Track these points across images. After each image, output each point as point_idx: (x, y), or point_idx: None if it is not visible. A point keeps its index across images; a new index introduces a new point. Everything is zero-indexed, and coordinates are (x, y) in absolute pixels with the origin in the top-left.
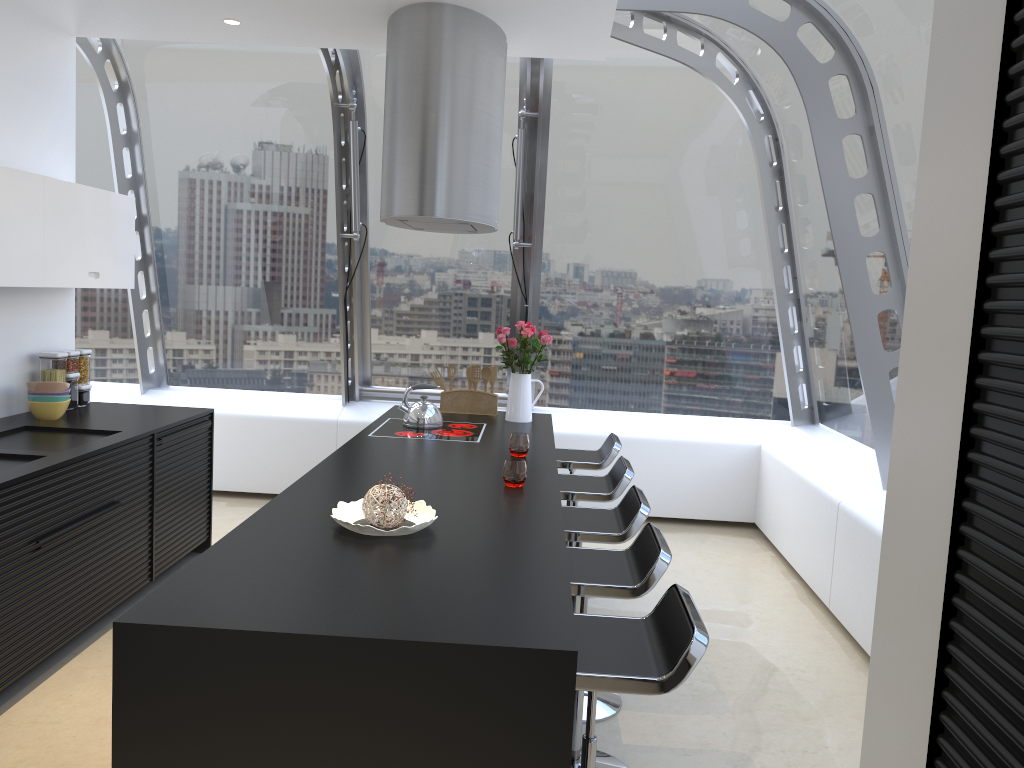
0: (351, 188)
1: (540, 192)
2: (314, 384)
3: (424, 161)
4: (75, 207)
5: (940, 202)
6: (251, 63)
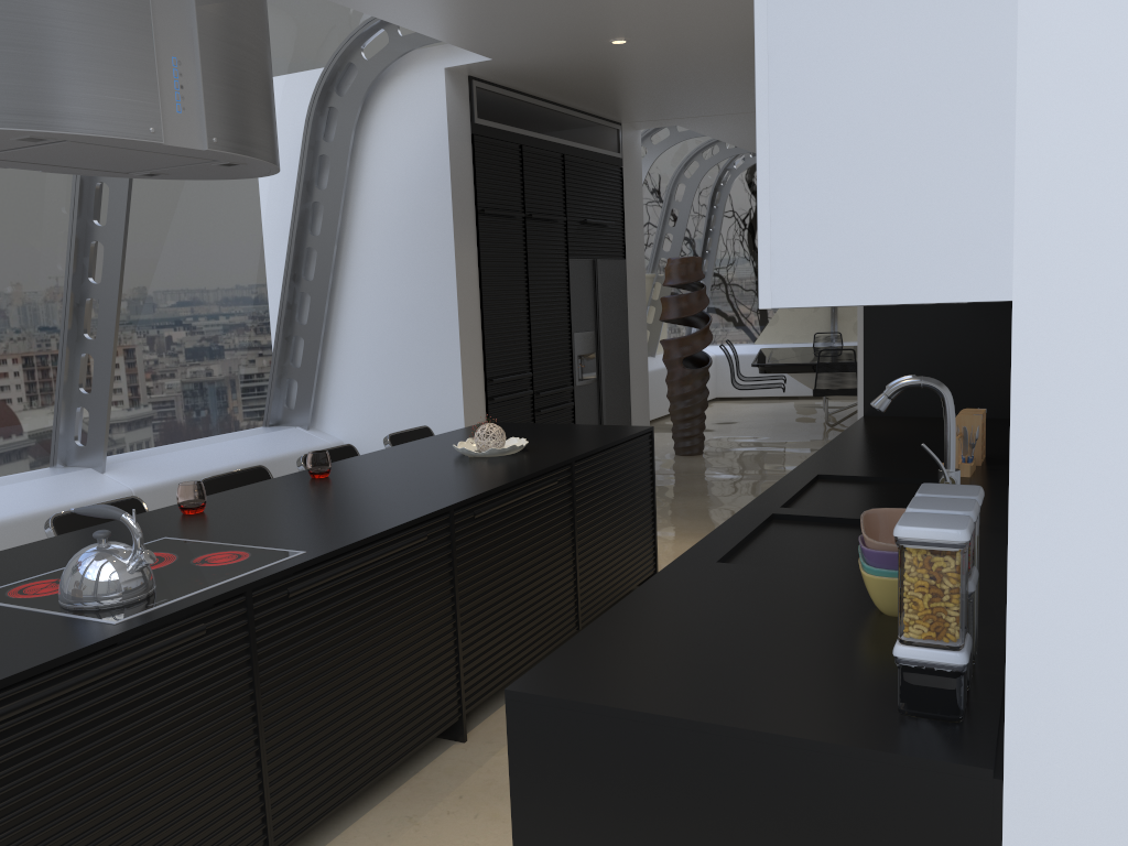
0: None
1: None
2: None
3: None
4: None
5: (463, 262)
6: None
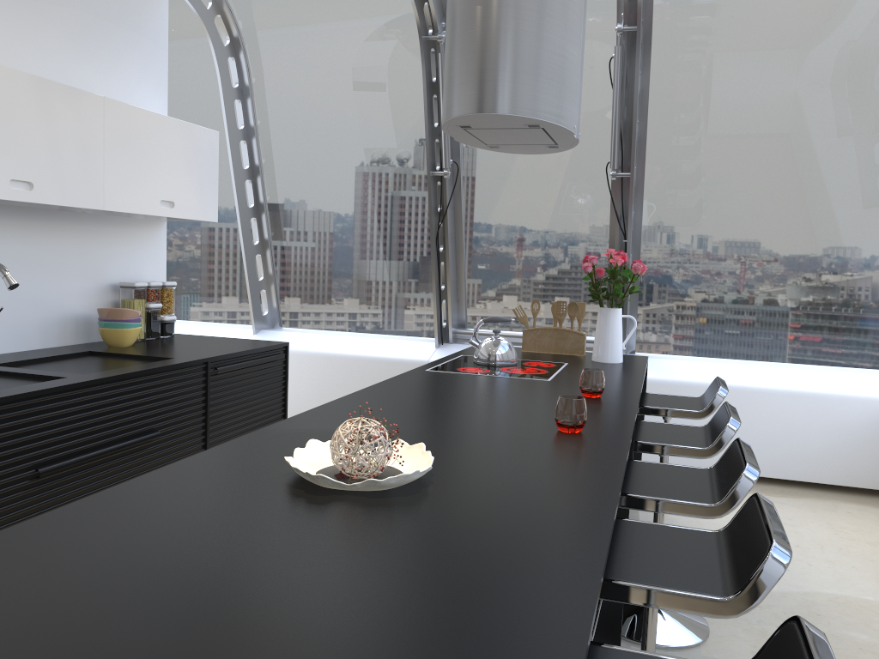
0: (440, 123)
1: (641, 118)
2: (411, 326)
3: (482, 49)
4: (144, 133)
5: None
6: (345, 5)
